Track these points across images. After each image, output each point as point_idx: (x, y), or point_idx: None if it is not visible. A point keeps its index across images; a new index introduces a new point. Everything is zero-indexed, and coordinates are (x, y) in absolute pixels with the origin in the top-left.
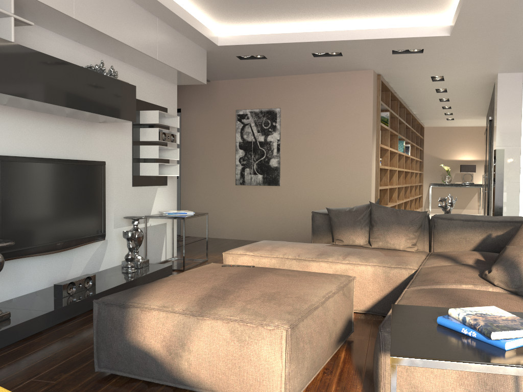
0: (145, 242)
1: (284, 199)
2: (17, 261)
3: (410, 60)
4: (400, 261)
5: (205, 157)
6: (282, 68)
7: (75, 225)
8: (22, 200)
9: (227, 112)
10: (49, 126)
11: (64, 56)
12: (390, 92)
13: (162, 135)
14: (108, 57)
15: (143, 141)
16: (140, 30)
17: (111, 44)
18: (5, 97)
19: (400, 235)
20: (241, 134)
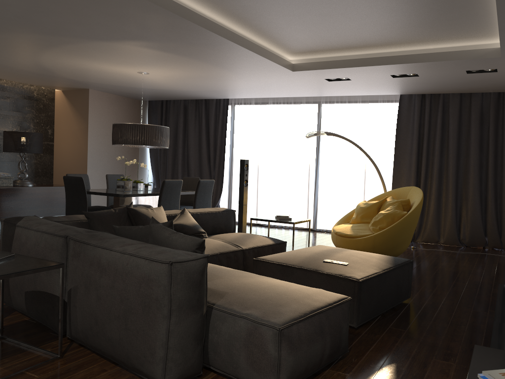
0: None
1: None
2: None
3: None
4: None
5: None
6: None
7: None
8: None
9: None
10: None
11: None
12: None
13: None
14: None
15: None
16: None
17: None
18: None
19: None
20: None
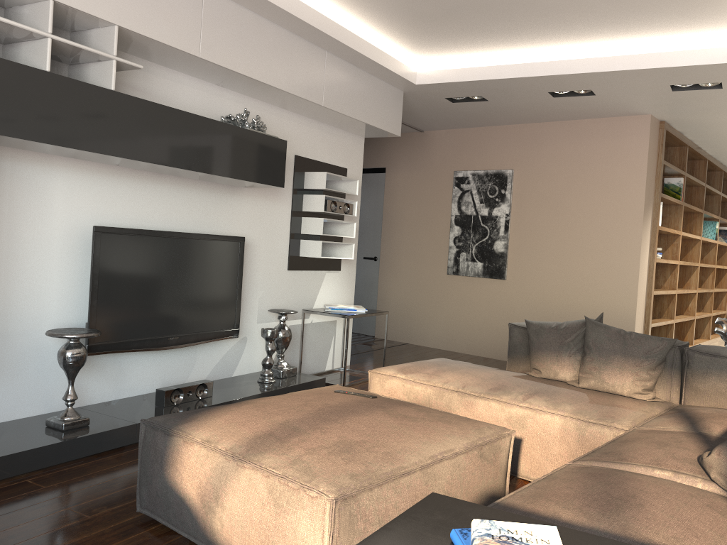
0: (300, 344)
1: (510, 299)
2: (120, 355)
3: (706, 99)
4: (607, 413)
5: (410, 235)
6: (514, 113)
7: (197, 317)
8: (126, 281)
9: (442, 174)
10: (175, 191)
11: (200, 104)
12: (687, 147)
13: (331, 204)
14: (262, 104)
15: (307, 211)
16: (298, 69)
17: (258, 87)
18: (104, 157)
19: (624, 373)
20: (459, 204)
